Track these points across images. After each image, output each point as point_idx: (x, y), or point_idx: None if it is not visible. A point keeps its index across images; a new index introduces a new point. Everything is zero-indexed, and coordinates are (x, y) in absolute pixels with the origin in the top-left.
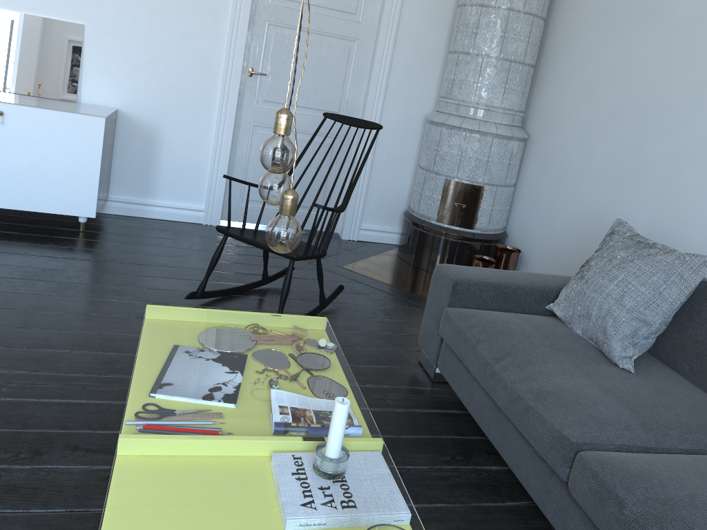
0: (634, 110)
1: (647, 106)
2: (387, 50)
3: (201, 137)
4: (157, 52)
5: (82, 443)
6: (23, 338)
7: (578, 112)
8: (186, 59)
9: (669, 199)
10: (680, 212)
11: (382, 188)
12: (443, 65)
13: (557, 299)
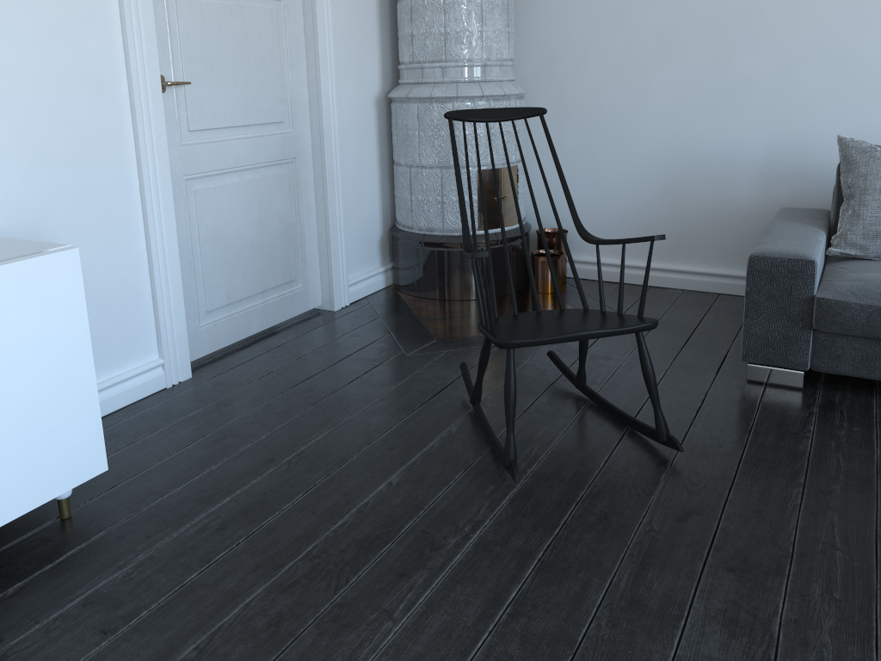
0: (700, 27)
1: (721, 19)
2: (328, 7)
3: (125, 231)
4: (3, 81)
5: None
6: None
7: (601, 45)
8: (61, 84)
9: (788, 110)
10: (808, 119)
11: (356, 216)
12: (378, 19)
13: (842, 240)
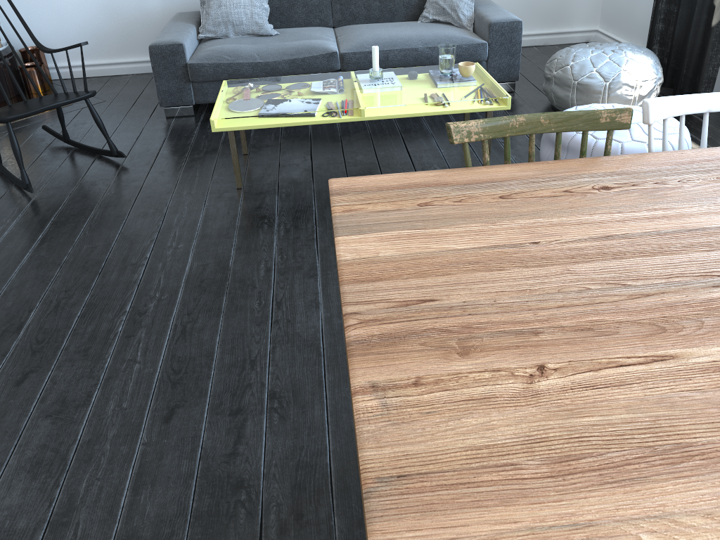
0: None
1: None
2: None
3: None
4: None
5: (254, 206)
6: (87, 258)
7: None
8: None
9: None
10: None
11: None
12: None
13: (204, 29)
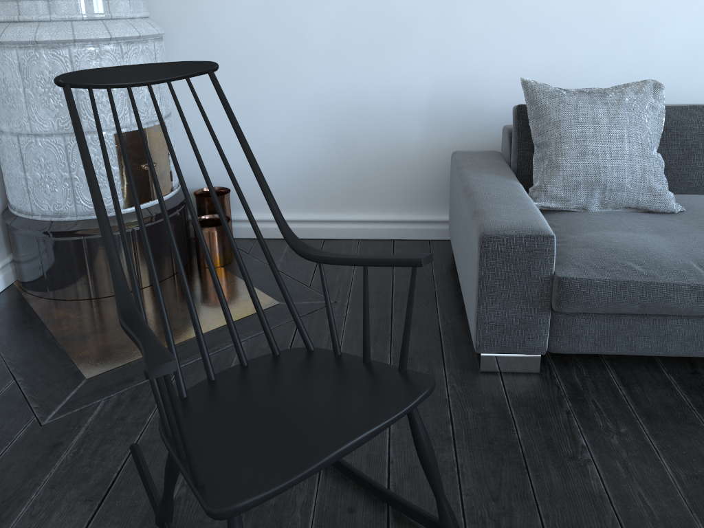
0: None
1: None
2: None
3: None
4: None
5: None
6: None
7: None
8: None
9: (451, 49)
10: (470, 58)
11: None
12: None
13: (542, 192)
